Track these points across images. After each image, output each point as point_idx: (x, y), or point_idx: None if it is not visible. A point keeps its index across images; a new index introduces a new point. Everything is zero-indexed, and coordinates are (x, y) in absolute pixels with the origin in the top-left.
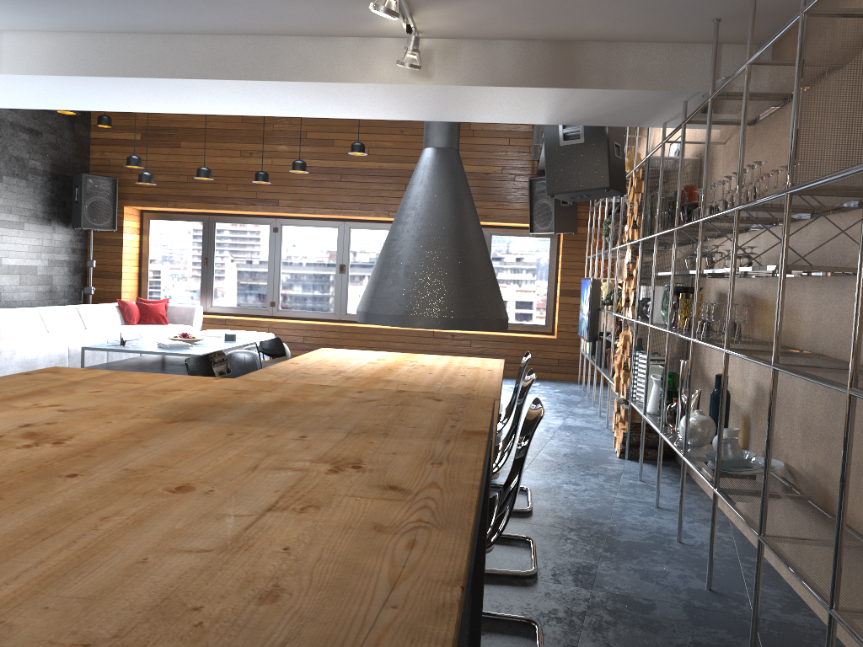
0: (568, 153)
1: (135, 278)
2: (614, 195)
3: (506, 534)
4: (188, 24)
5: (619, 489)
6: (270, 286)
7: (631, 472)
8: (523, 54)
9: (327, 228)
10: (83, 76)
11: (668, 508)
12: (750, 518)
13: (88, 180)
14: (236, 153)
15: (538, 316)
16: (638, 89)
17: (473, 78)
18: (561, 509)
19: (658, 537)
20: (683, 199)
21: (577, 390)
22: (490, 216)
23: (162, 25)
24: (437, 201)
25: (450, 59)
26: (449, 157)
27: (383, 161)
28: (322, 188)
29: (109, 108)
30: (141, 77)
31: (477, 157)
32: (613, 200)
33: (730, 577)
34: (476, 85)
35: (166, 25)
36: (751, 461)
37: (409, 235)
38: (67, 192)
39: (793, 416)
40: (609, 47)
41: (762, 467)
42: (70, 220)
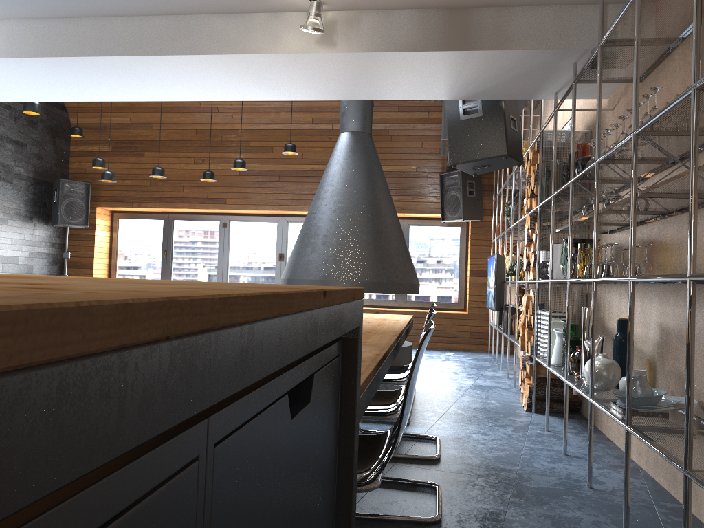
0: (468, 126)
1: (105, 268)
2: (512, 164)
3: (411, 480)
4: (112, 4)
5: (526, 438)
6: (220, 273)
7: (538, 423)
8: (420, 21)
9: (268, 223)
10: (21, 57)
11: (576, 455)
12: (671, 453)
13: (65, 184)
14: (191, 160)
15: (451, 295)
16: (529, 49)
17: (374, 45)
18: (470, 456)
19: (568, 483)
20: (577, 156)
21: (487, 358)
22: (407, 208)
23: (89, 7)
24: (352, 178)
25: (352, 28)
26: (362, 140)
27: (314, 164)
28: (263, 188)
29: (57, 97)
30: (72, 57)
31: (395, 159)
32: (513, 182)
33: (647, 523)
34: (377, 51)
35: (93, 6)
36: (661, 400)
37: (326, 208)
38: (48, 195)
39: (703, 351)
40: (501, 12)
41: (674, 406)
42: (50, 218)
